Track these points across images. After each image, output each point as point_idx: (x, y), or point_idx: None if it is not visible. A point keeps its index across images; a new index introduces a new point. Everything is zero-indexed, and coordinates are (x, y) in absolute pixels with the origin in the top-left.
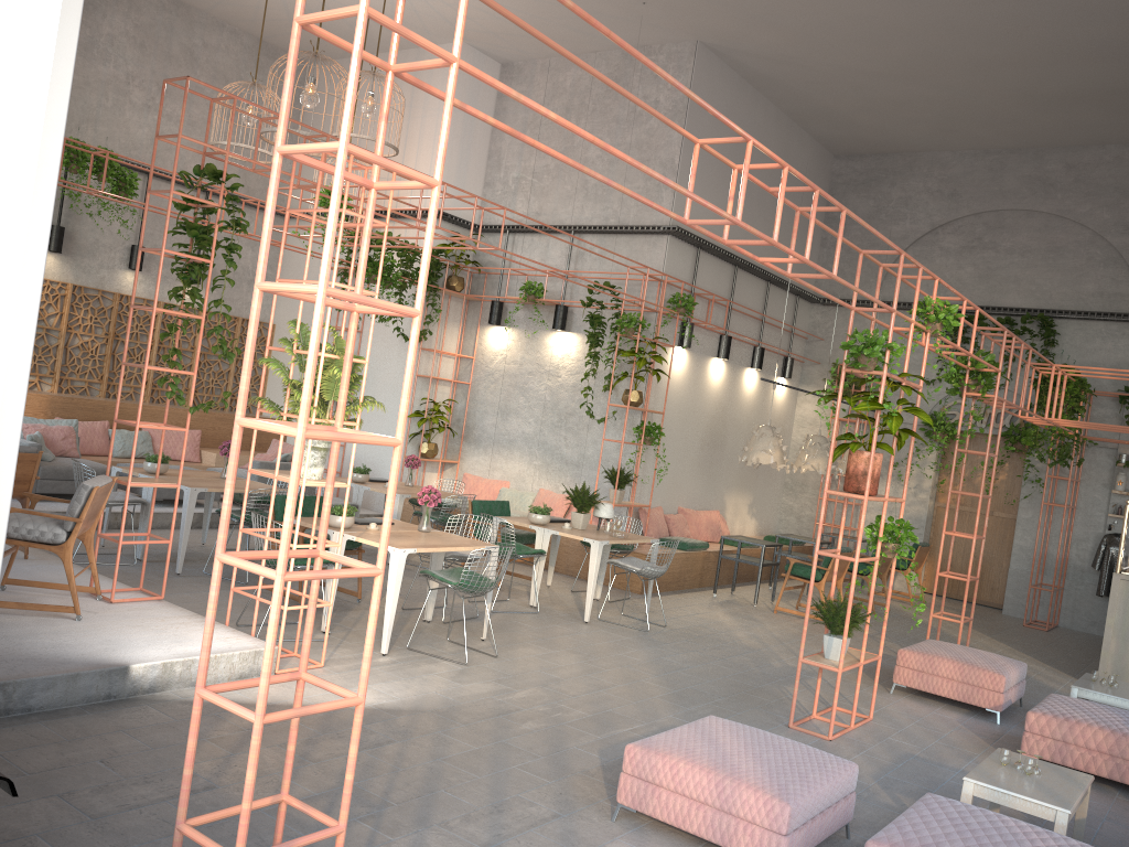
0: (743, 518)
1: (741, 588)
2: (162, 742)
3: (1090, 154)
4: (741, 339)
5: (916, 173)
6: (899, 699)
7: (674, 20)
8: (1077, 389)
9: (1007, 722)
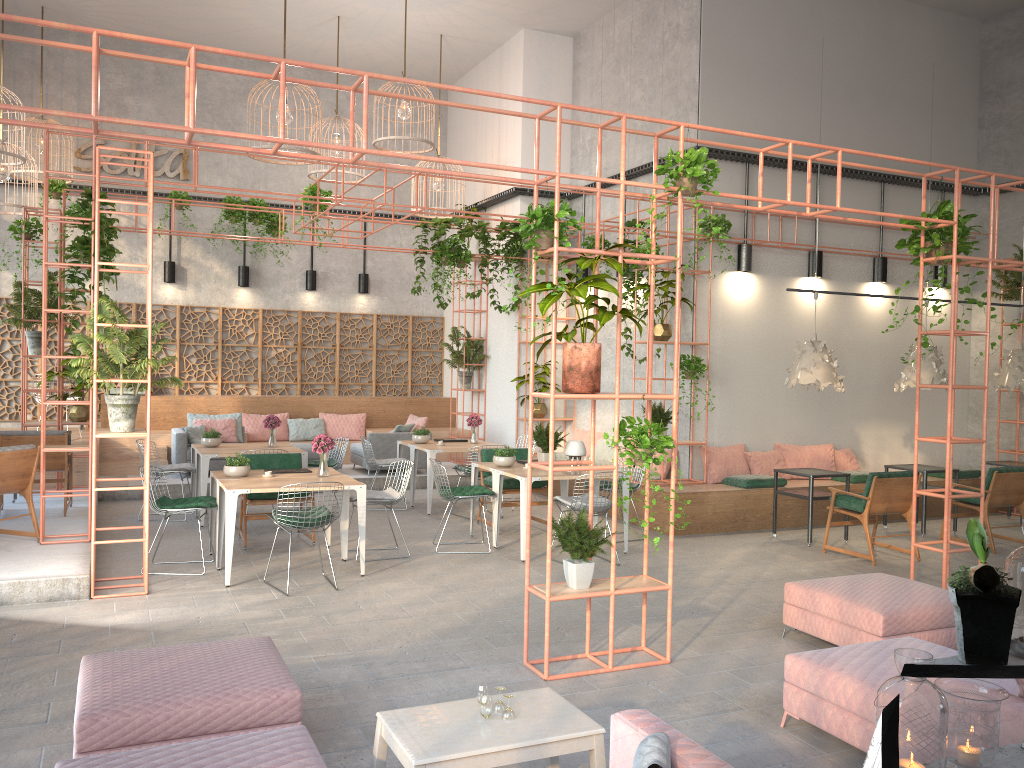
0: (896, 452)
1: (839, 528)
2: None
3: None
4: (848, 252)
5: None
6: (777, 644)
7: None
8: None
9: None
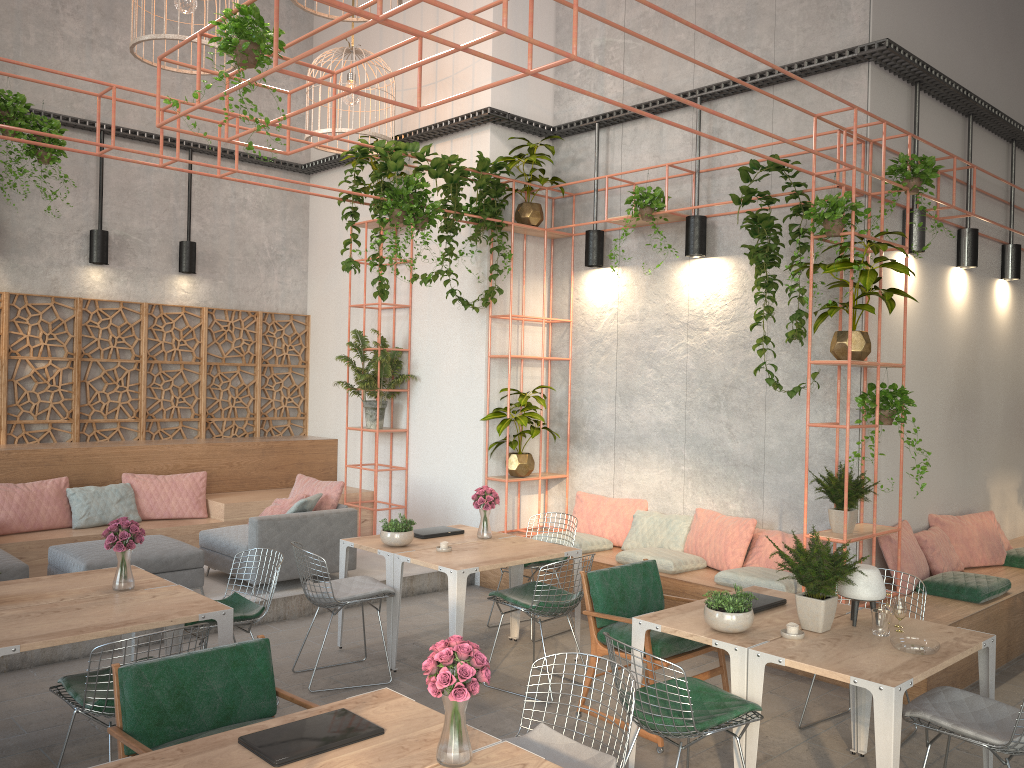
0: (1013, 512)
1: None
2: None
3: None
4: (985, 234)
5: None
6: None
7: None
8: None
9: None
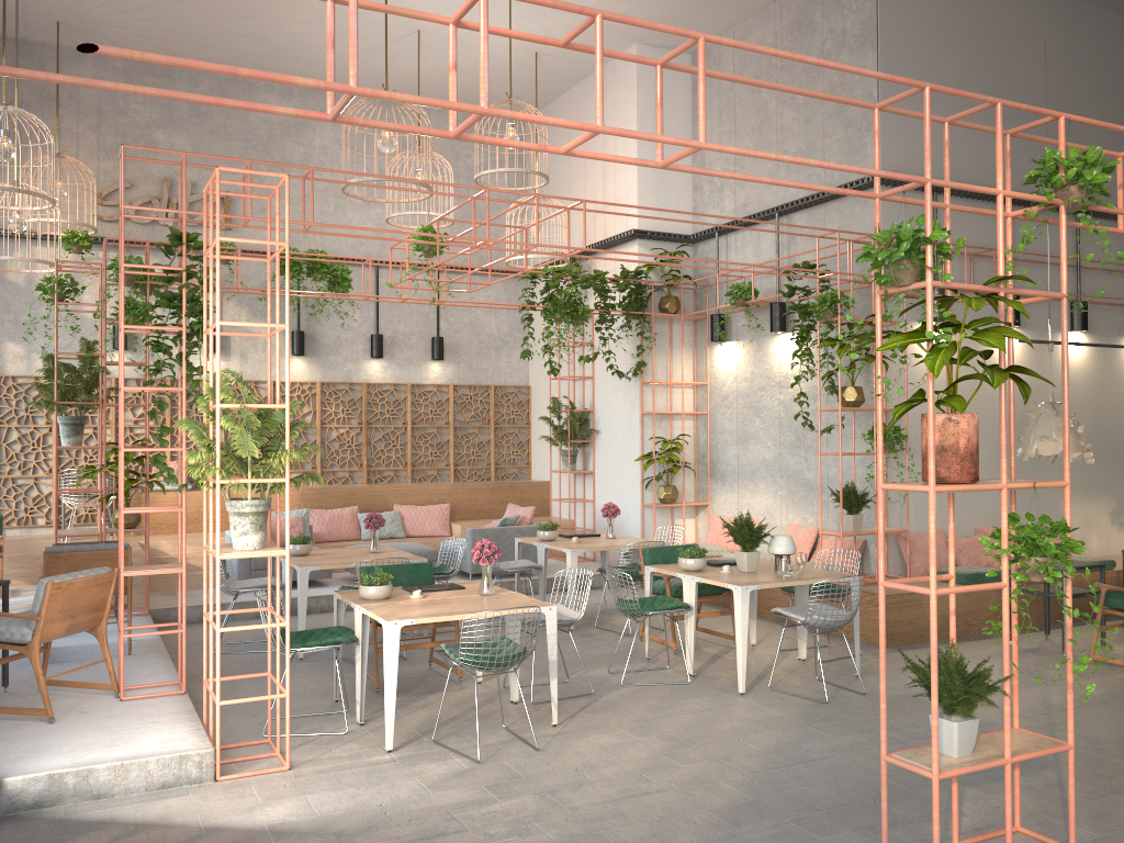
0: (1104, 532)
1: (1074, 629)
2: None
3: None
4: None
5: None
6: None
7: None
8: None
9: None
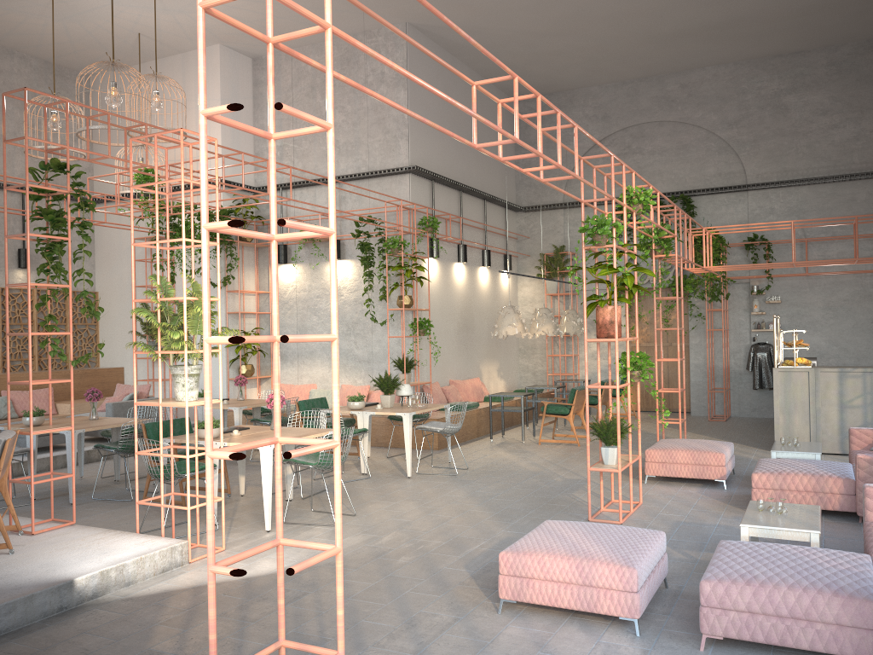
0: (495, 381)
1: (507, 432)
2: (123, 634)
3: (696, 75)
4: (472, 245)
5: (576, 105)
6: (653, 486)
7: (387, 8)
8: (719, 244)
9: (730, 487)
